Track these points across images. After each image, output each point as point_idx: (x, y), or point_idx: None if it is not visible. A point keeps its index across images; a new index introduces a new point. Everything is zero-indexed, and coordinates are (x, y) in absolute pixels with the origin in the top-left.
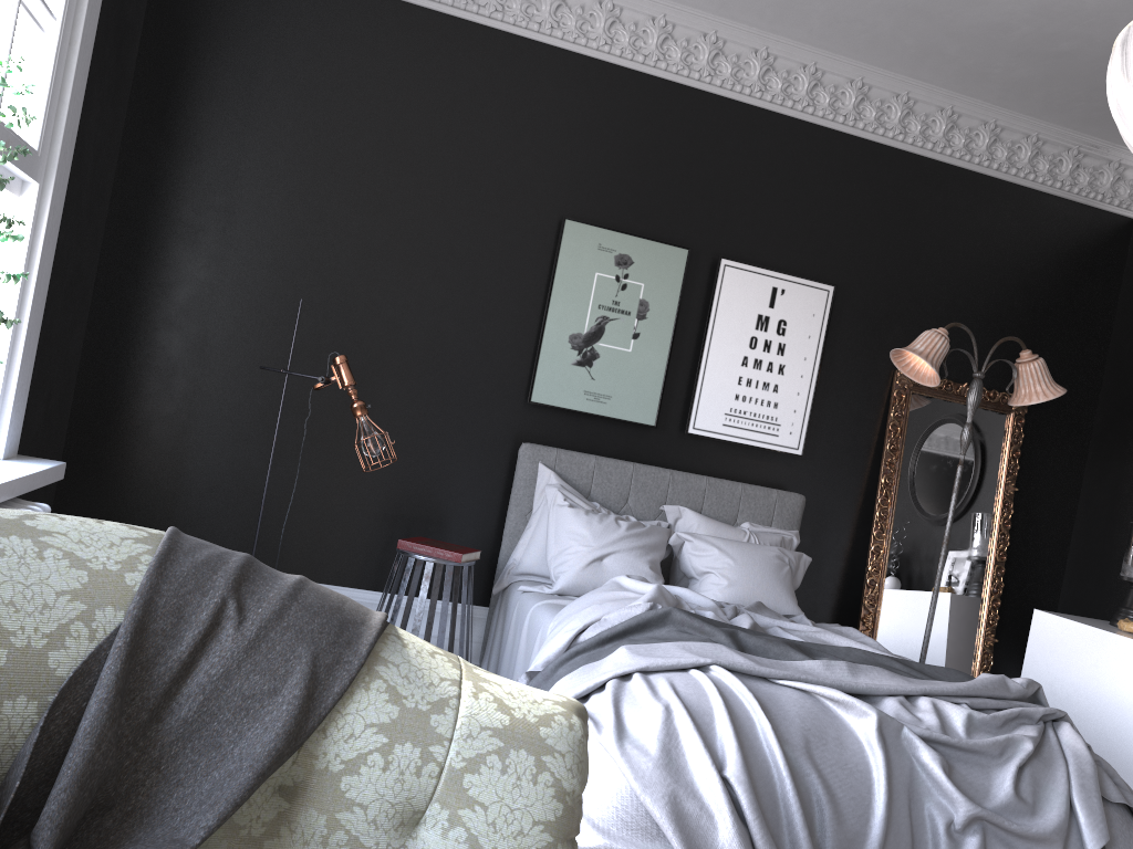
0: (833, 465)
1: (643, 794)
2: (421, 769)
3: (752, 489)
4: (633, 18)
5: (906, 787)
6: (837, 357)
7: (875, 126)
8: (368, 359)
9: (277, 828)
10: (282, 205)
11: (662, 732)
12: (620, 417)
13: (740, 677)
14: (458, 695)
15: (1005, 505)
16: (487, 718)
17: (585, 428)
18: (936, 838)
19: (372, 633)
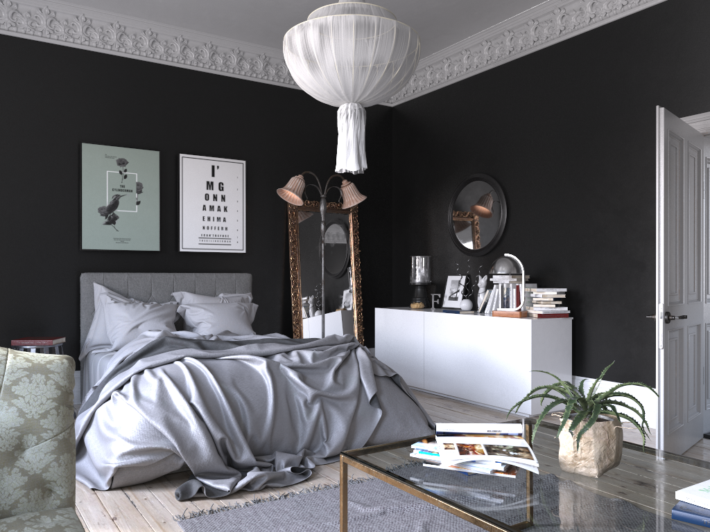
0: (264, 255)
1: (151, 420)
2: None
3: (221, 275)
4: (99, 24)
5: (284, 390)
6: (255, 198)
7: (251, 73)
8: None
9: None
10: None
11: (158, 391)
12: (138, 249)
13: (201, 360)
14: (6, 359)
15: (356, 260)
16: (20, 364)
17: (119, 259)
18: (300, 408)
19: None
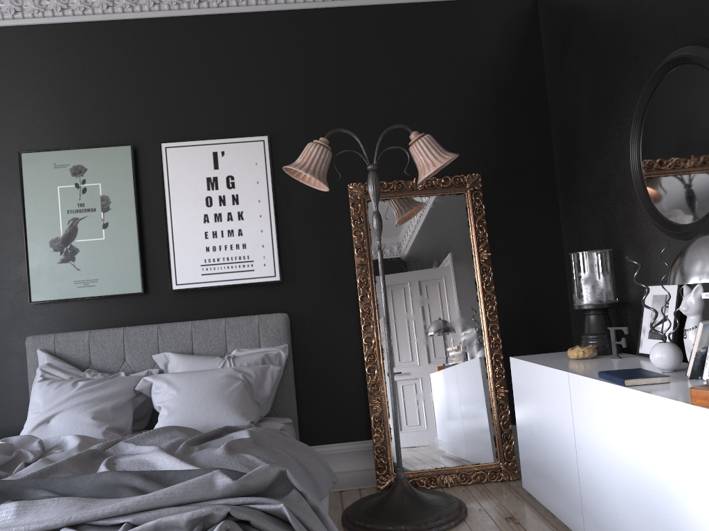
0: (316, 280)
1: None
2: None
3: (235, 320)
4: None
5: None
6: (292, 191)
7: None
8: None
9: None
10: None
11: None
12: (110, 293)
13: None
14: None
15: (483, 271)
16: None
17: (88, 310)
18: None
19: None
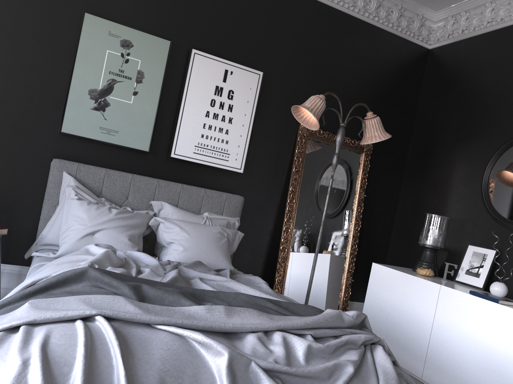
0: (262, 180)
1: None
2: None
3: (211, 192)
4: None
5: None
6: (265, 115)
7: None
8: None
9: None
10: None
11: None
12: (125, 145)
13: (124, 324)
14: None
15: (359, 204)
16: None
17: (102, 151)
18: None
19: None
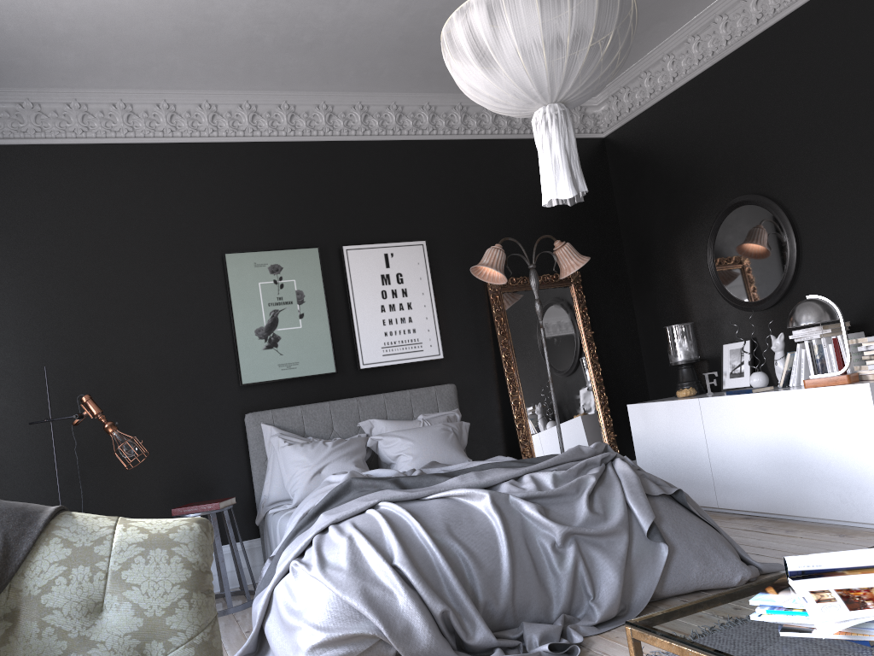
0: (468, 357)
1: (344, 595)
2: (92, 578)
3: (417, 391)
4: (226, 109)
5: (521, 532)
6: (444, 286)
7: (415, 130)
8: (115, 394)
9: (7, 638)
10: (15, 307)
11: (349, 553)
12: (309, 374)
13: (401, 503)
14: (113, 532)
15: (589, 345)
16: (132, 538)
17: (288, 389)
18: (548, 556)
19: (47, 515)
